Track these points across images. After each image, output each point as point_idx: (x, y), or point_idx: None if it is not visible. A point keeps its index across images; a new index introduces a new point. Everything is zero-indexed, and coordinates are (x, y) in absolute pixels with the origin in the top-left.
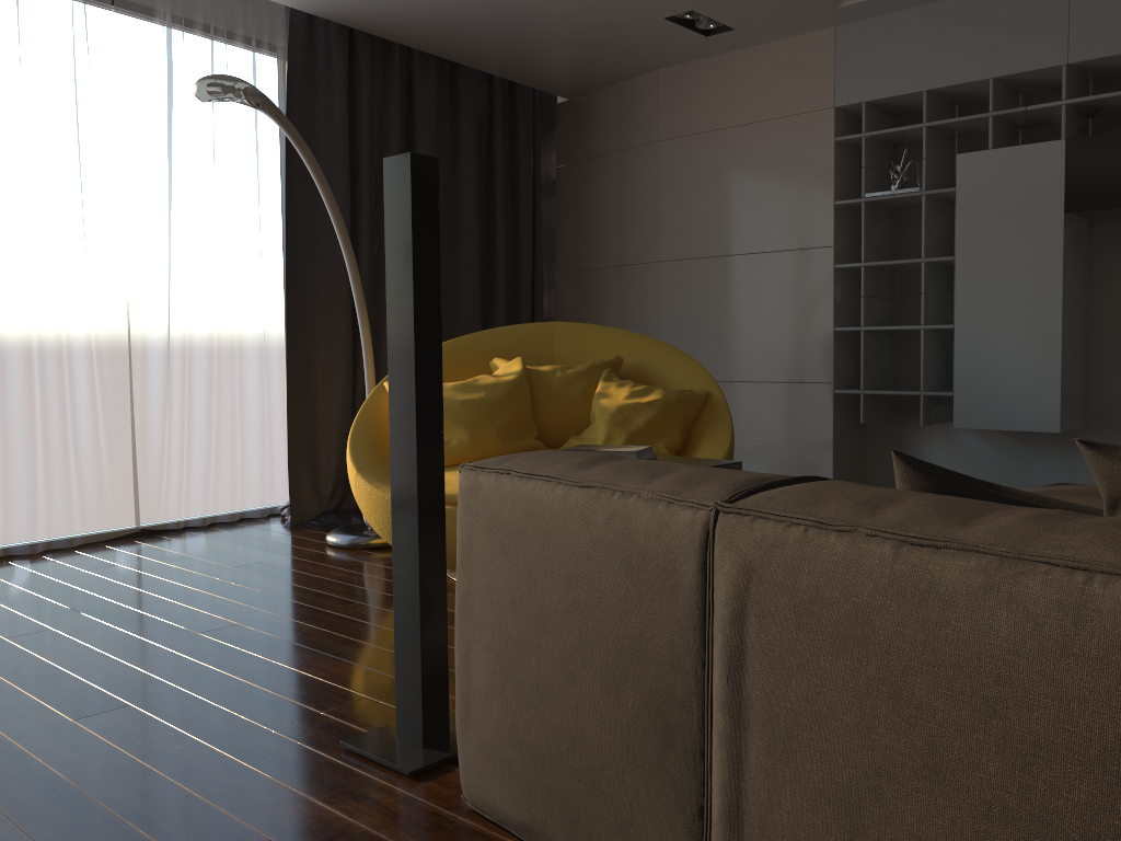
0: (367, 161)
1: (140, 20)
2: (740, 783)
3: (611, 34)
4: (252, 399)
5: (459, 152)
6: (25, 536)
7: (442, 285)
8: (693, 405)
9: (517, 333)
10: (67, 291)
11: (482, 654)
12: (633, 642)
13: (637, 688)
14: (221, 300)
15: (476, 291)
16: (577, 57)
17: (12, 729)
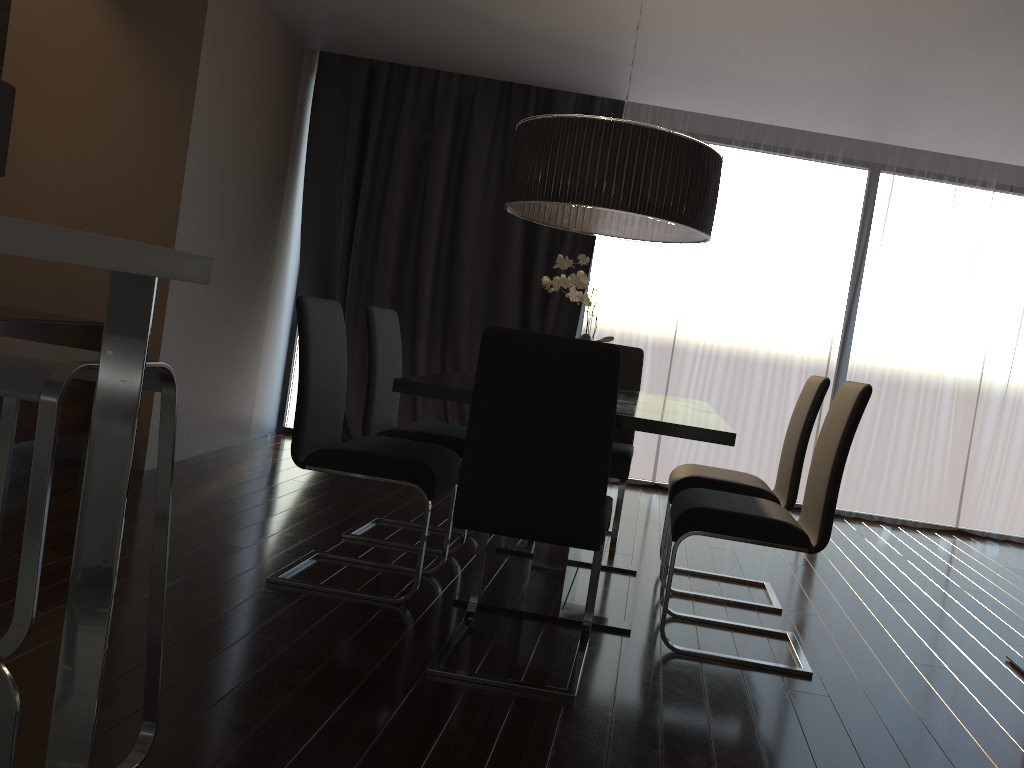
0: None
1: None
2: None
3: None
4: None
5: None
6: (891, 512)
7: None
8: None
9: None
10: (945, 370)
11: None
12: None
13: None
14: None
15: None
16: None
17: (858, 591)
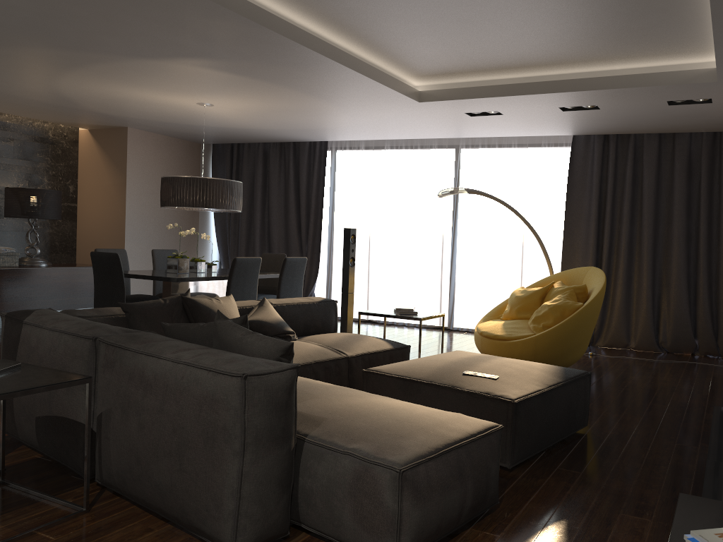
0: (609, 189)
1: (536, 149)
2: None
3: (673, 113)
4: None
5: (673, 175)
6: None
7: (665, 244)
8: (567, 309)
9: (578, 271)
10: (504, 248)
11: None
12: None
13: None
14: (560, 251)
15: (679, 247)
16: (694, 121)
17: None
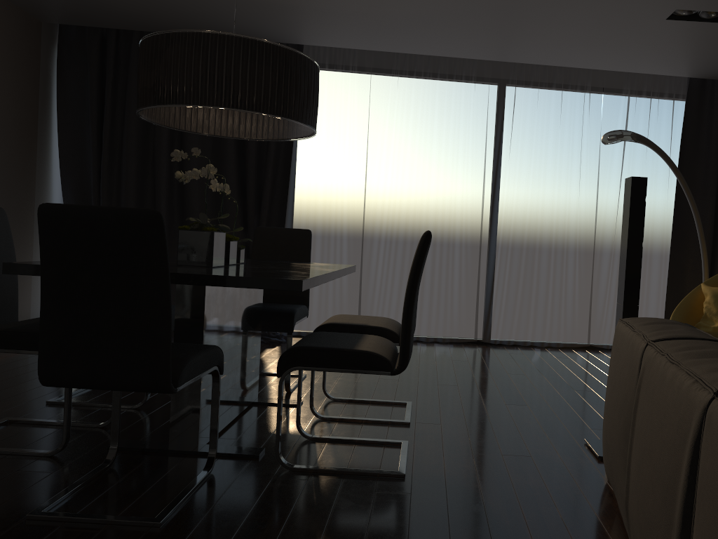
0: None
1: (615, 96)
2: (630, 457)
3: None
4: (653, 287)
5: None
6: (539, 338)
7: None
8: None
9: None
10: (568, 228)
11: (605, 401)
12: (624, 397)
13: (623, 416)
14: None
15: None
16: None
17: (486, 401)
